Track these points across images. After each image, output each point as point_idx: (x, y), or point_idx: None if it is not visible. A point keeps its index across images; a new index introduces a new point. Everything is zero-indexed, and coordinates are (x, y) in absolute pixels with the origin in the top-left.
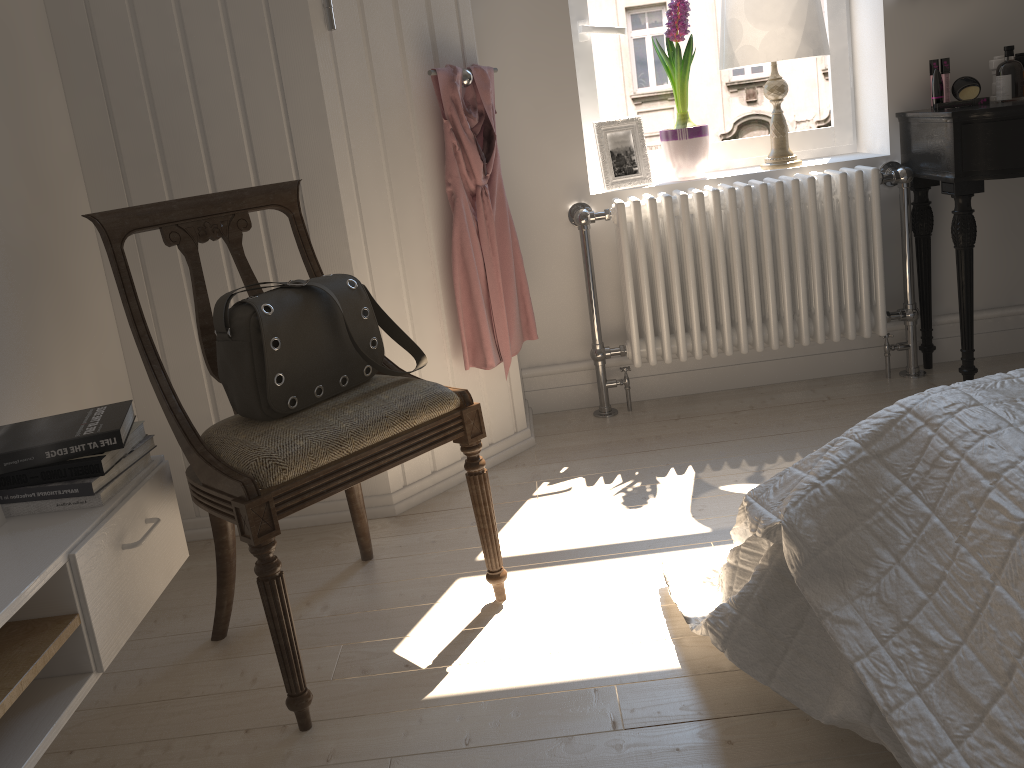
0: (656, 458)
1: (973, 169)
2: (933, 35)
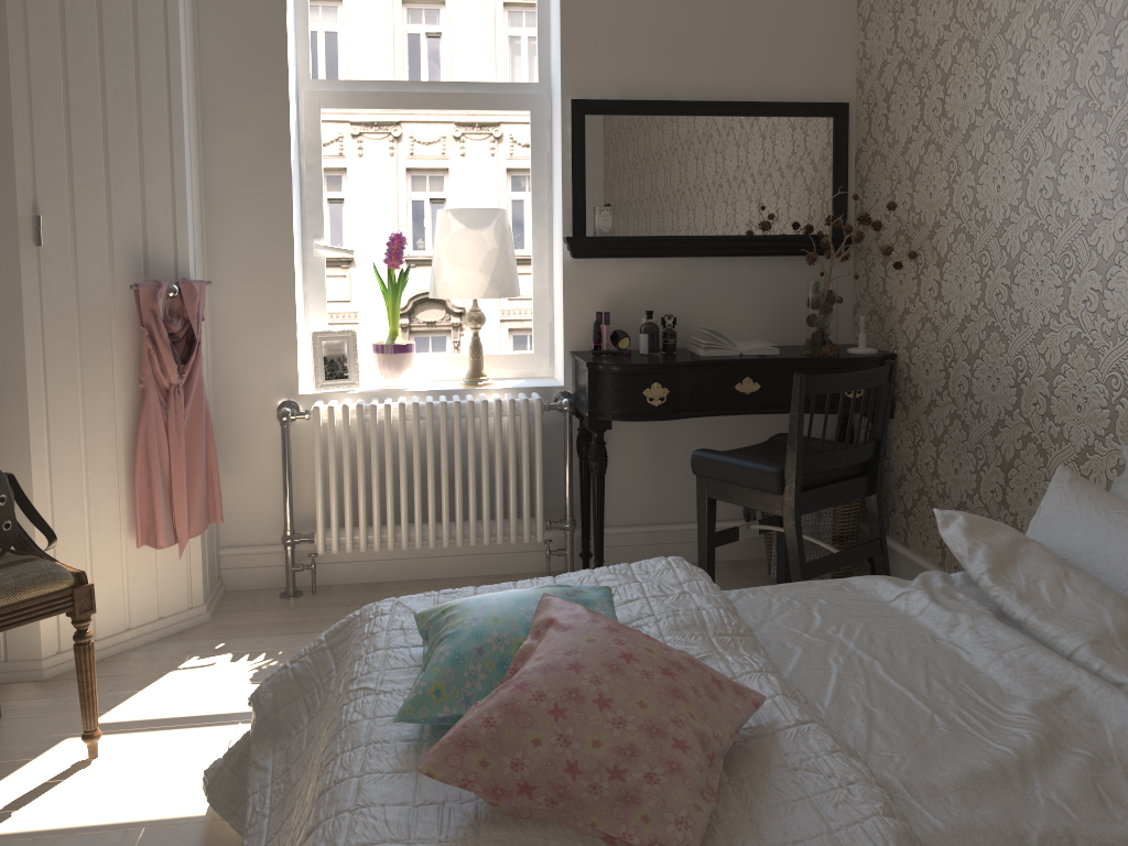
0: (306, 640)
1: (602, 410)
2: (603, 291)
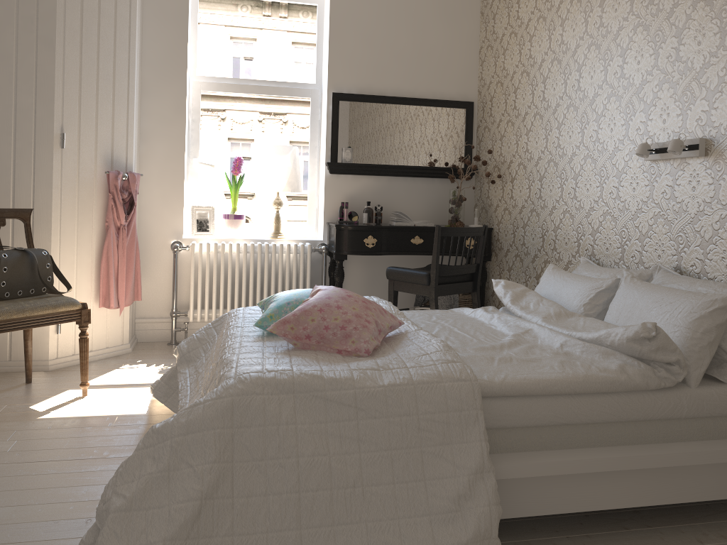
0: None
1: (342, 249)
2: (345, 191)
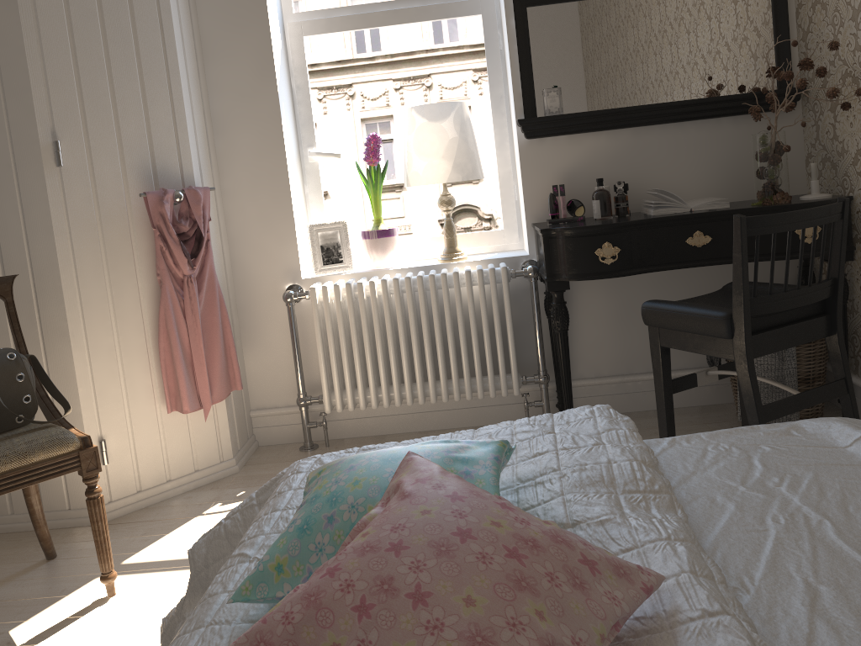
0: None
1: (559, 272)
2: (557, 166)
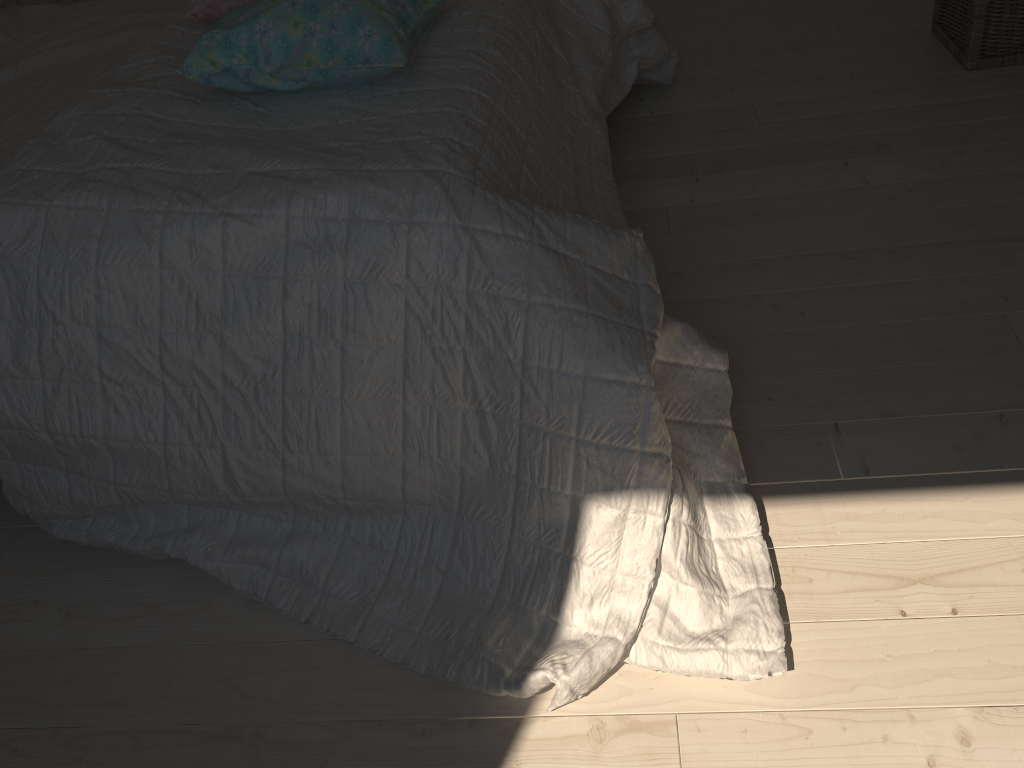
0: None
1: None
2: None
